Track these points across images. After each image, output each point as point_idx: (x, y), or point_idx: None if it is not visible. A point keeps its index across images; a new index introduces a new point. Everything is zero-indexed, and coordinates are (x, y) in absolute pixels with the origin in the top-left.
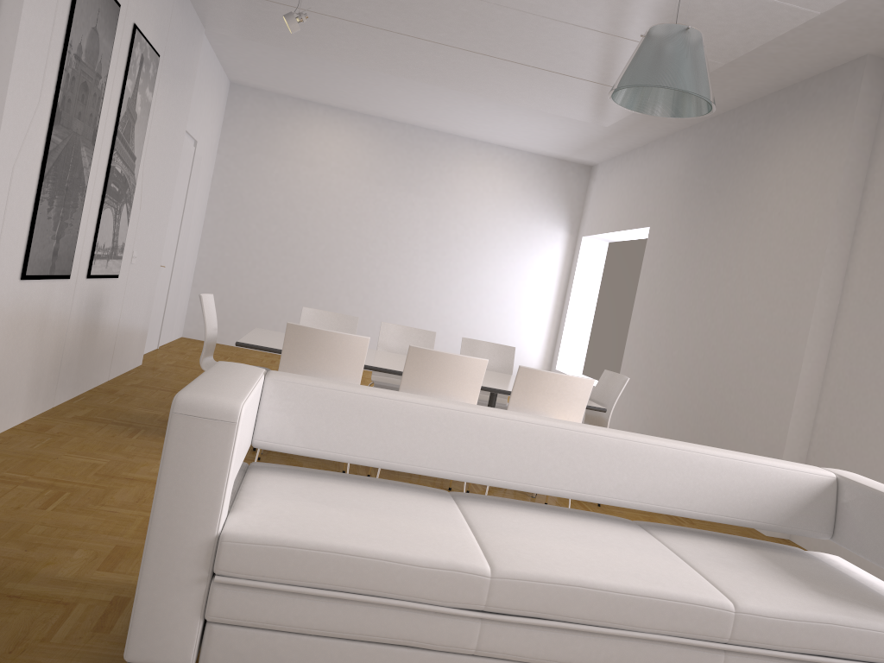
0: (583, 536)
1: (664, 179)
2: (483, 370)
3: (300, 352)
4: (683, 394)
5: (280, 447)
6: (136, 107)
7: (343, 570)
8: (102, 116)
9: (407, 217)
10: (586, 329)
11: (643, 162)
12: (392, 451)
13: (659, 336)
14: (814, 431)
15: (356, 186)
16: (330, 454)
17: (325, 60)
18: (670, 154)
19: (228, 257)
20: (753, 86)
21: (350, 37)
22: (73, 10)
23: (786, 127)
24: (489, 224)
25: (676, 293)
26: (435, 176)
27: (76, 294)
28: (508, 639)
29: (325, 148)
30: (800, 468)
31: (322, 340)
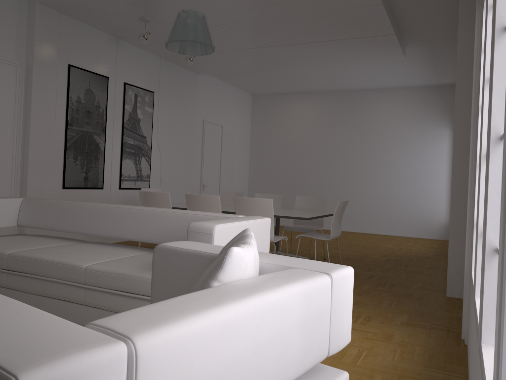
0: (93, 250)
1: None
2: (219, 201)
3: (146, 203)
4: None
5: (24, 225)
6: (138, 115)
7: None
8: (109, 122)
9: (348, 141)
10: None
11: None
12: (55, 223)
13: None
14: None
15: (317, 130)
16: (37, 226)
17: (262, 71)
18: None
19: (261, 179)
20: (444, 6)
21: (238, 58)
22: (69, 85)
23: None
24: (397, 135)
25: None
26: (360, 115)
27: (112, 196)
28: (14, 281)
29: (299, 115)
30: (219, 215)
31: (150, 196)
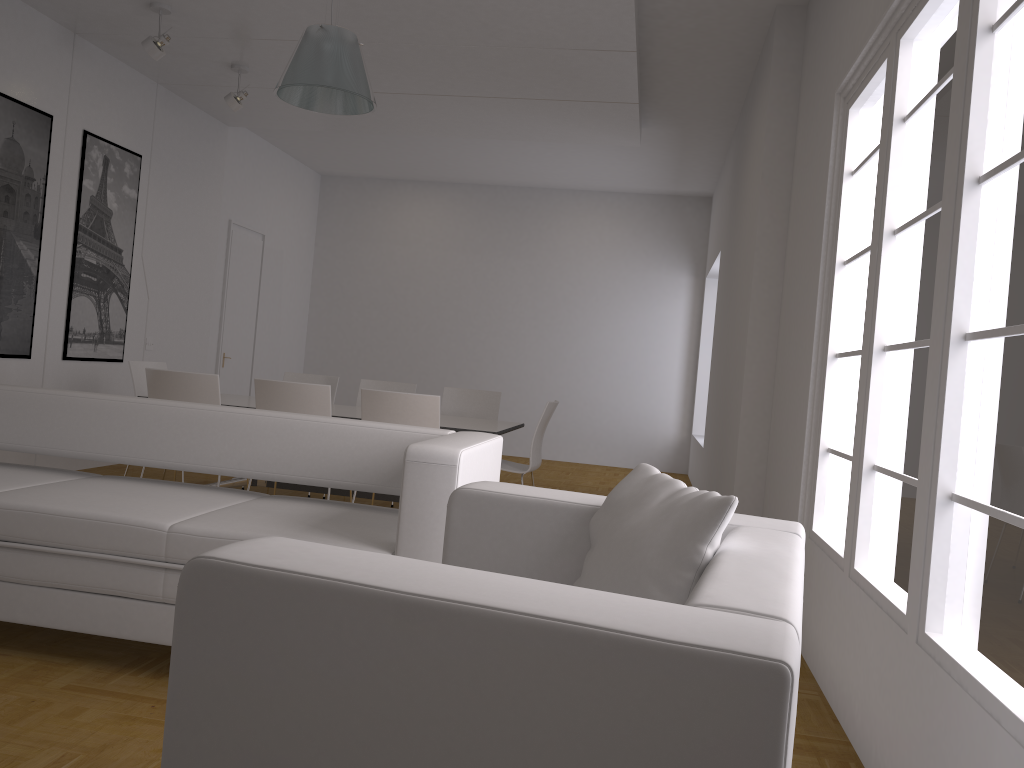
0: (142, 493)
1: (726, 193)
2: (328, 397)
3: (161, 395)
4: (717, 431)
5: None
6: (109, 204)
7: None
8: (49, 213)
9: (509, 283)
10: None
11: (723, 180)
12: (24, 436)
13: (716, 370)
14: (769, 443)
15: (452, 258)
16: None
17: (361, 134)
18: (729, 165)
19: (334, 348)
20: (727, 69)
21: None
22: None
23: (755, 105)
24: (599, 278)
25: (722, 318)
26: (534, 236)
27: (48, 374)
28: None
29: (417, 225)
30: (410, 428)
31: (175, 381)
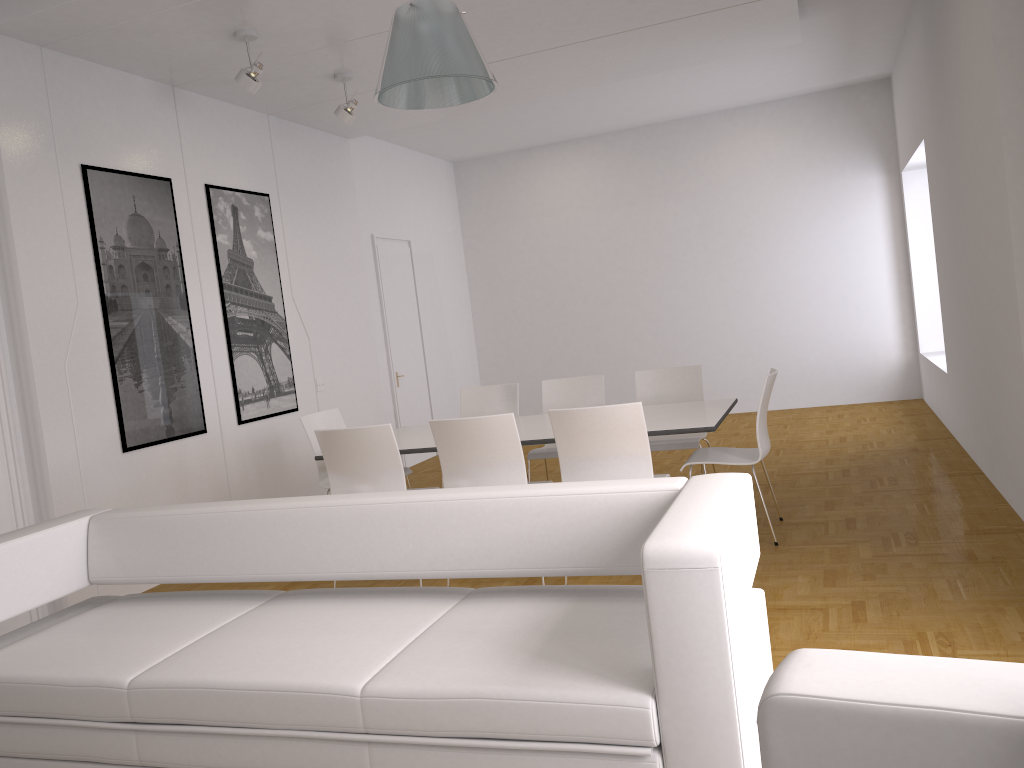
0: (326, 624)
1: (918, 69)
2: (513, 426)
3: (337, 456)
4: (973, 358)
5: (109, 580)
6: (247, 253)
7: (19, 697)
8: (191, 280)
9: (674, 230)
10: None
11: (907, 55)
12: (191, 565)
13: (951, 283)
14: None
15: (606, 217)
16: (145, 579)
17: (484, 111)
18: (915, 35)
19: (504, 339)
20: None
21: None
22: (93, 212)
23: None
24: (774, 201)
25: (948, 221)
26: (691, 171)
27: (227, 443)
28: (161, 748)
29: (562, 190)
30: (628, 487)
31: (347, 439)
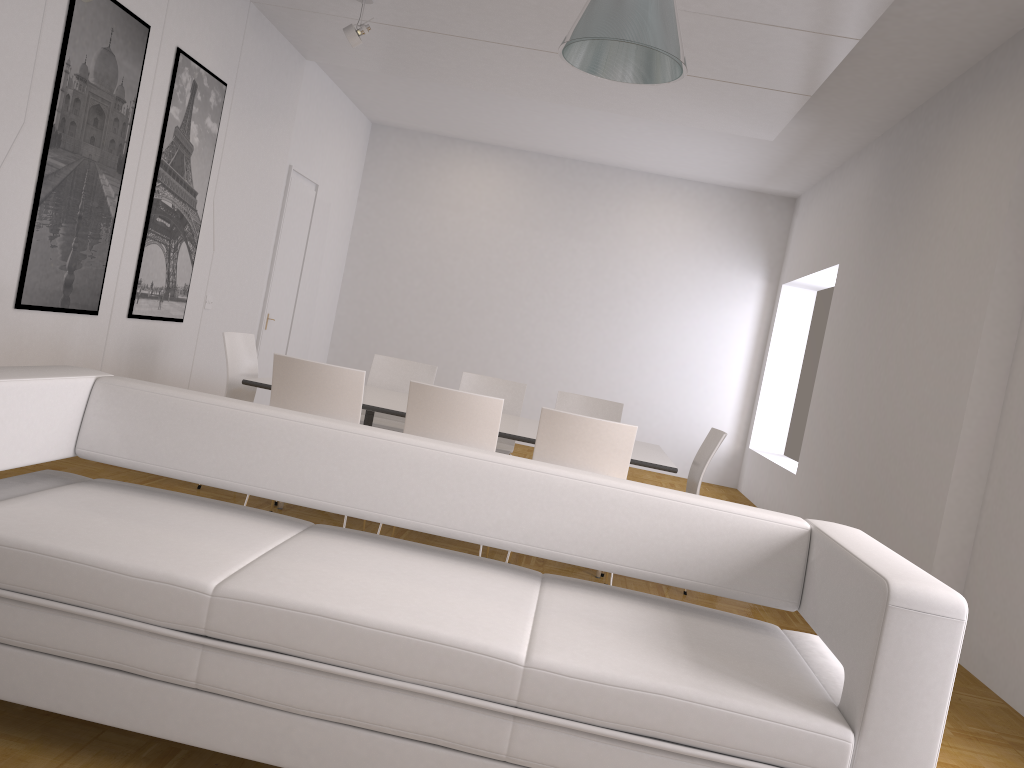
0: (415, 574)
1: (855, 203)
2: (499, 412)
3: (290, 387)
4: (853, 469)
5: (104, 458)
6: (191, 138)
7: (43, 573)
8: (134, 144)
9: (568, 266)
10: (788, 398)
11: (839, 186)
12: (225, 468)
13: (838, 398)
14: (982, 510)
15: (508, 231)
16: (156, 468)
17: (447, 86)
18: (862, 172)
19: (368, 315)
20: (929, 71)
21: (442, 52)
22: (70, 28)
23: (968, 117)
24: (665, 272)
25: (856, 343)
26: (600, 217)
27: (112, 334)
28: (234, 672)
29: (473, 191)
30: (757, 514)
31: (311, 373)
